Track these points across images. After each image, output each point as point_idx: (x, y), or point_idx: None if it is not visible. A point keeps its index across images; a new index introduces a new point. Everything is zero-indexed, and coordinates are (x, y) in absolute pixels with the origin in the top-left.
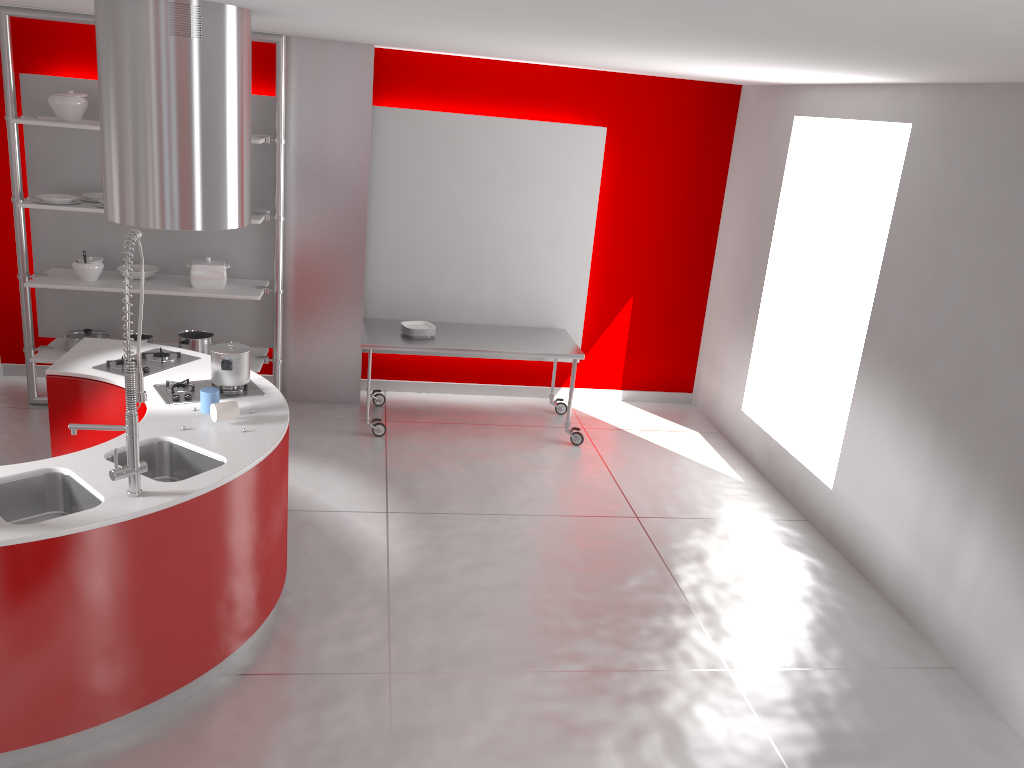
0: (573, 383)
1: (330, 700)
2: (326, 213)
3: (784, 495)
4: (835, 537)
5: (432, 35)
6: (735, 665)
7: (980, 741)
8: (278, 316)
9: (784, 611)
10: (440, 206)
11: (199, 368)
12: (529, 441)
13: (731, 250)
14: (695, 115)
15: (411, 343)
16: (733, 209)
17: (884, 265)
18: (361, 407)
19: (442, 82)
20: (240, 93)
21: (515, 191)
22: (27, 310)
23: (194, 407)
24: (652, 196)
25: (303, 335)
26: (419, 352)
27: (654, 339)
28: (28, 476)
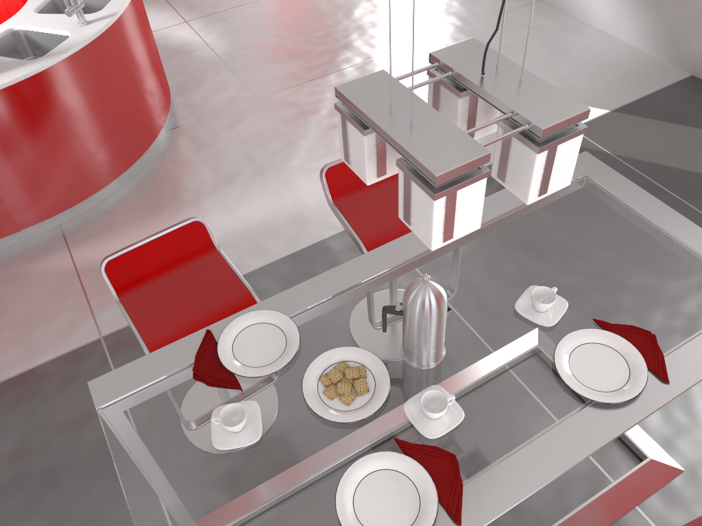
0: None
1: (236, 121)
2: None
3: None
4: None
5: None
6: (434, 35)
7: (564, 29)
8: None
9: (446, 1)
10: None
11: None
12: None
13: None
14: None
15: None
16: None
17: None
18: None
19: None
20: None
21: None
22: None
23: None
24: None
25: None
26: None
27: None
28: (1, 38)
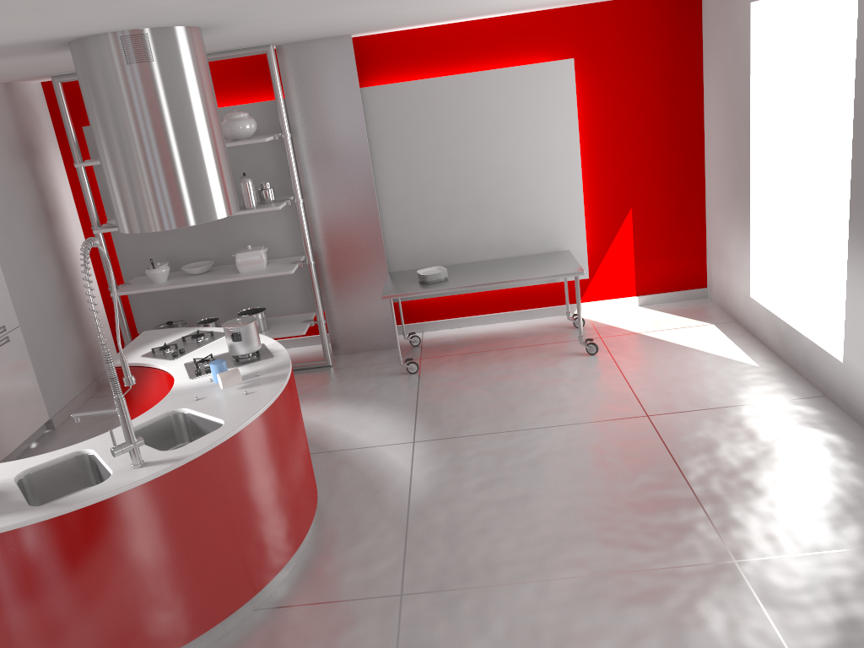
0: (579, 298)
1: (346, 626)
2: (339, 189)
3: (800, 373)
4: (853, 409)
5: (368, 10)
6: (742, 555)
7: None
8: (314, 284)
9: (797, 493)
10: (436, 162)
11: (226, 342)
12: (548, 357)
13: (717, 146)
14: (660, 27)
15: (425, 288)
16: (713, 107)
17: (855, 128)
18: (400, 350)
19: (420, 53)
20: (201, 101)
21: (500, 135)
22: (121, 314)
23: (210, 378)
24: (632, 112)
25: (341, 296)
26: (442, 294)
27: (659, 244)
28: (62, 460)
